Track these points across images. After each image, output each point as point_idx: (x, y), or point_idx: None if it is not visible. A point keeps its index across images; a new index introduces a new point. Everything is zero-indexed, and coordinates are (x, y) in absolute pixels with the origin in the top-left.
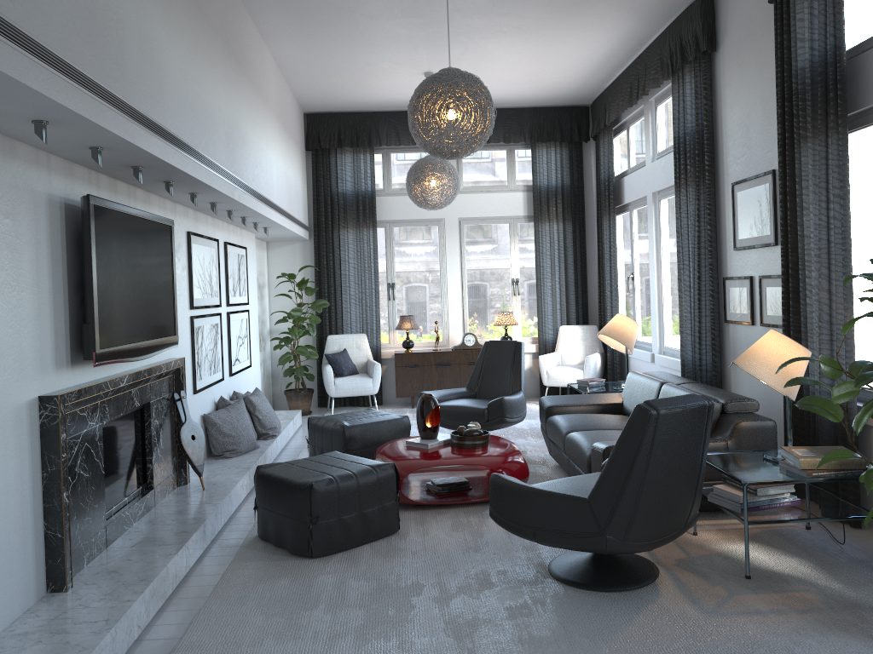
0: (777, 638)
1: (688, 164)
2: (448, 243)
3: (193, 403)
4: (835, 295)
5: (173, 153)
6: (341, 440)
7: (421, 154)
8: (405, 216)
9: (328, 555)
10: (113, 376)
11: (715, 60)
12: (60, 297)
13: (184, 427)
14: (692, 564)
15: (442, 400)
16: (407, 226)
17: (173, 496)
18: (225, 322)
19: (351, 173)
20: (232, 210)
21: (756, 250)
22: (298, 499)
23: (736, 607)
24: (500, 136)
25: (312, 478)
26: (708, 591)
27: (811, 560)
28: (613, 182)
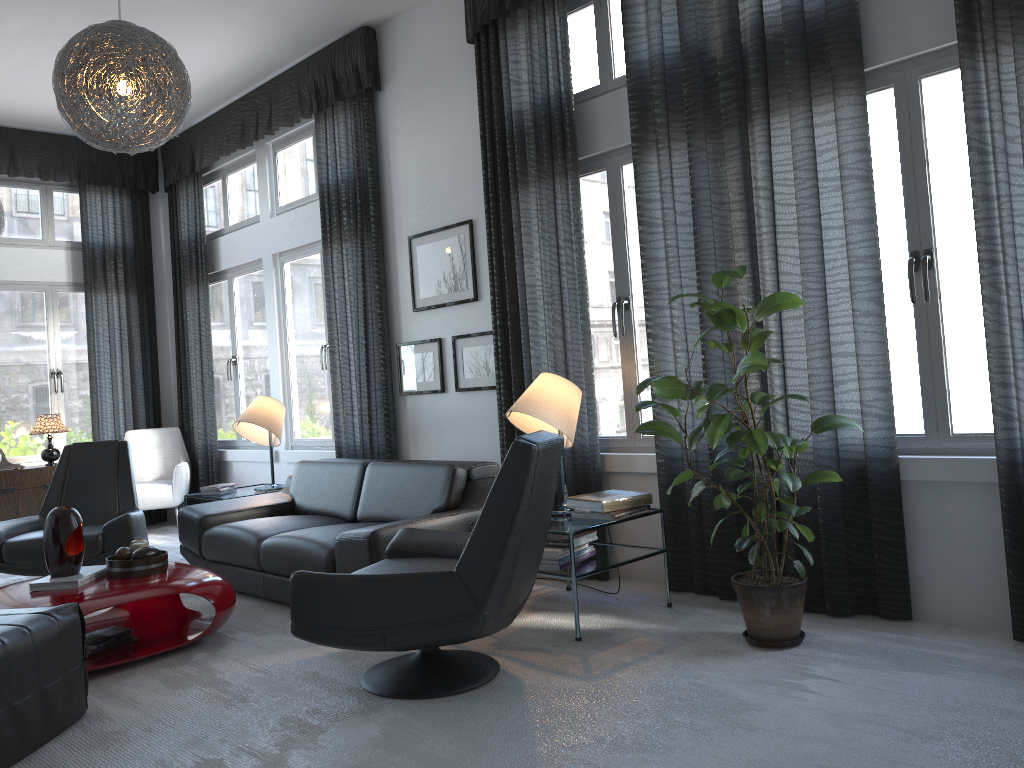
0: (673, 678)
1: (345, 216)
2: None
3: None
4: (572, 341)
5: None
6: None
7: None
8: None
9: None
10: None
11: (379, 100)
12: None
13: None
14: (511, 643)
15: (12, 535)
16: None
17: None
18: None
19: None
20: None
21: (447, 309)
22: None
23: (604, 666)
24: (34, 169)
25: None
26: (560, 661)
27: (607, 613)
28: (205, 243)
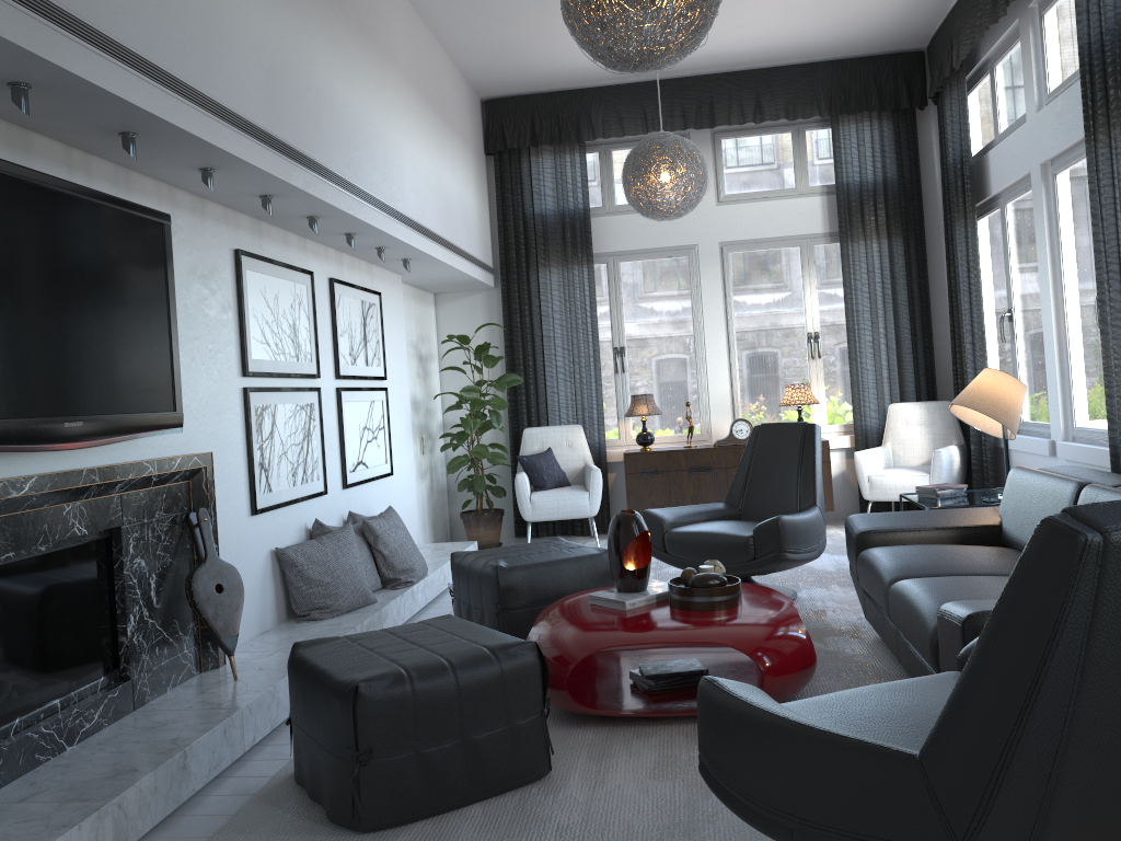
0: None
1: (1111, 87)
2: (705, 283)
3: (250, 530)
4: None
5: (79, 54)
6: (493, 592)
7: None
8: (637, 245)
9: (396, 827)
10: (0, 479)
11: None
12: None
13: (201, 570)
14: None
15: (681, 524)
16: (640, 260)
17: (178, 692)
18: (332, 403)
19: (552, 183)
20: (315, 217)
21: None
22: (336, 714)
23: None
24: (779, 110)
25: (366, 671)
26: None
27: None
28: (969, 162)
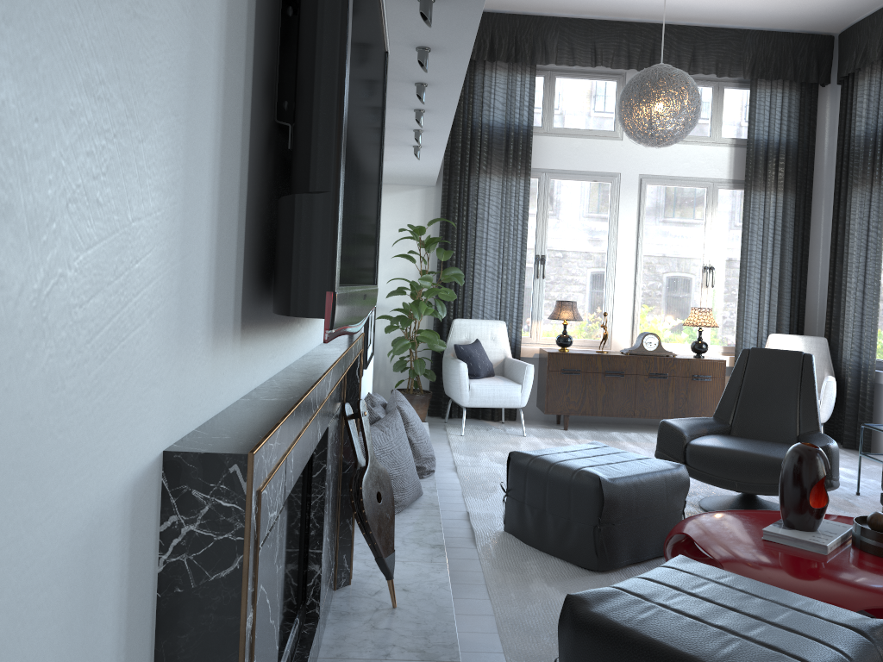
0: None
1: None
2: (623, 208)
3: None
4: None
5: None
6: (592, 504)
7: (596, 83)
8: (567, 166)
9: None
10: (308, 370)
11: None
12: (236, 86)
13: (366, 475)
14: None
15: (693, 436)
16: (568, 180)
17: (341, 624)
18: None
19: (503, 98)
20: (425, 84)
21: None
22: None
23: None
24: (711, 66)
25: None
26: None
27: None
28: None
